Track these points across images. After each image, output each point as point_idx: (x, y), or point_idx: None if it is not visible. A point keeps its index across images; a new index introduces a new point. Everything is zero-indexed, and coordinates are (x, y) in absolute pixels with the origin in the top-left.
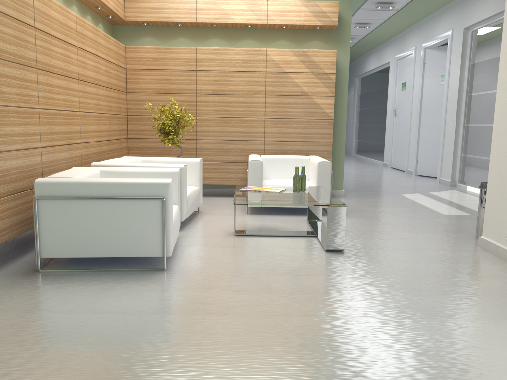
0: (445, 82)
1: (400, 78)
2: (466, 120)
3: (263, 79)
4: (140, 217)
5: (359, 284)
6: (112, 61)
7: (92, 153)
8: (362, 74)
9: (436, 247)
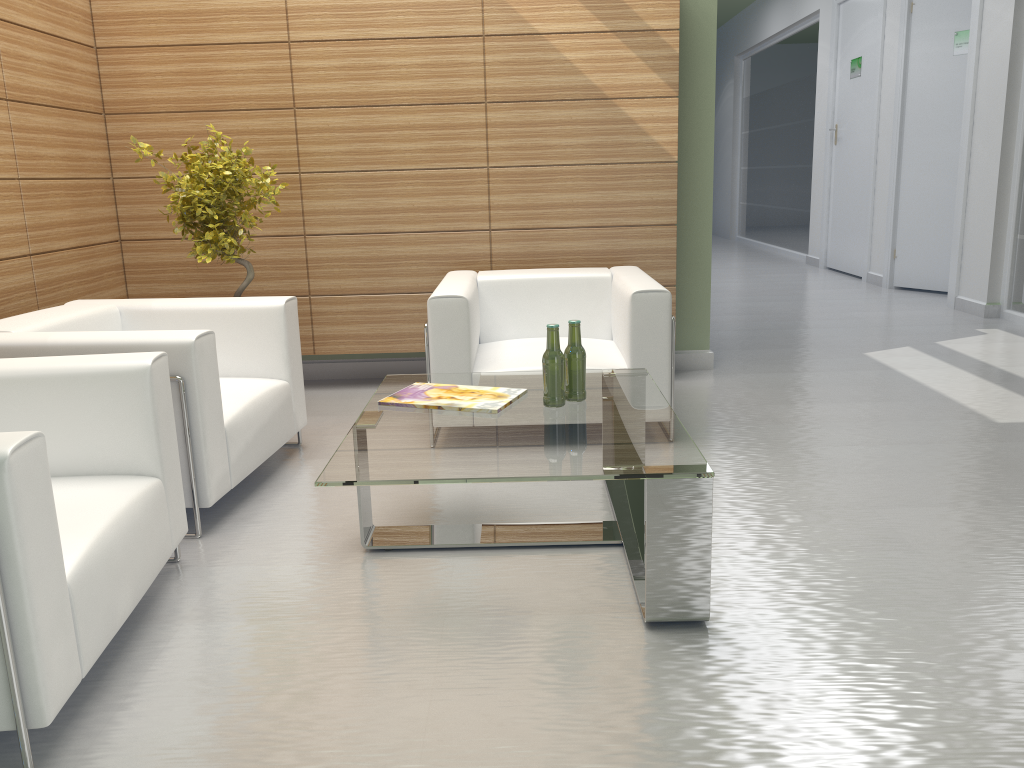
0: (972, 49)
1: (848, 49)
2: None
3: (477, 59)
4: None
5: None
6: (29, 23)
7: None
8: (753, 47)
9: (1018, 580)
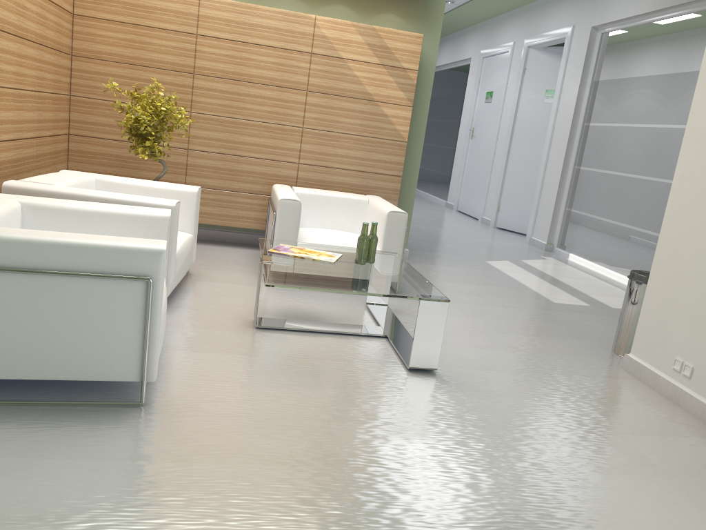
0: (555, 102)
1: (485, 85)
2: (578, 161)
3: (306, 65)
4: (101, 310)
5: (478, 446)
6: None
7: (5, 160)
8: None
9: (566, 367)
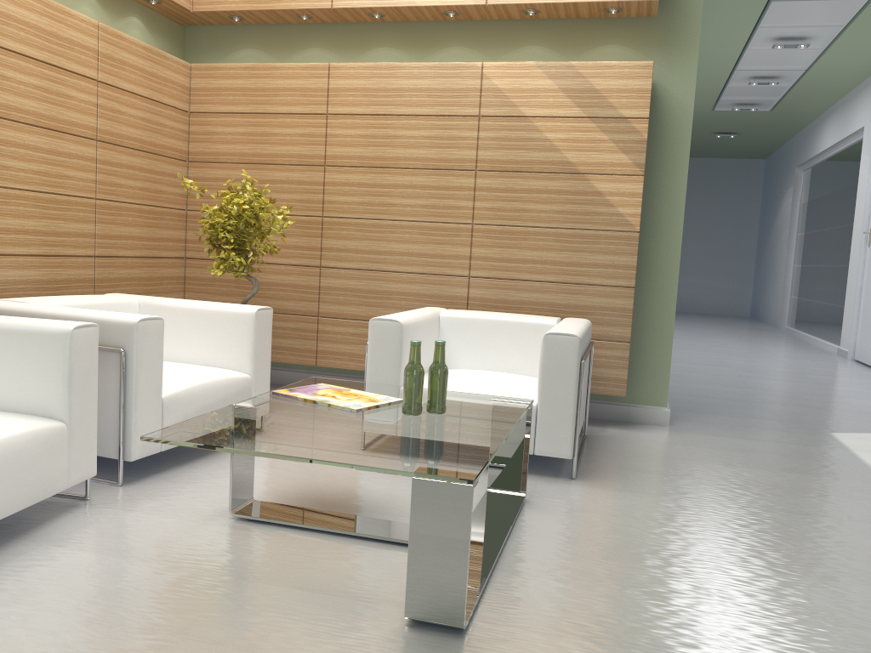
0: None
1: None
2: None
3: (472, 134)
4: None
5: None
6: (130, 88)
7: (16, 280)
8: (811, 160)
9: None
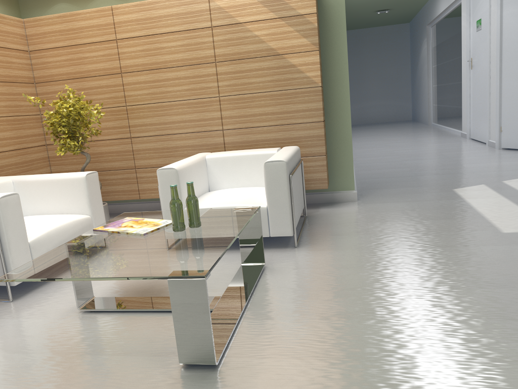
0: None
1: (475, 15)
2: None
3: (209, 39)
4: None
5: None
6: None
7: None
8: (434, 20)
9: (434, 344)
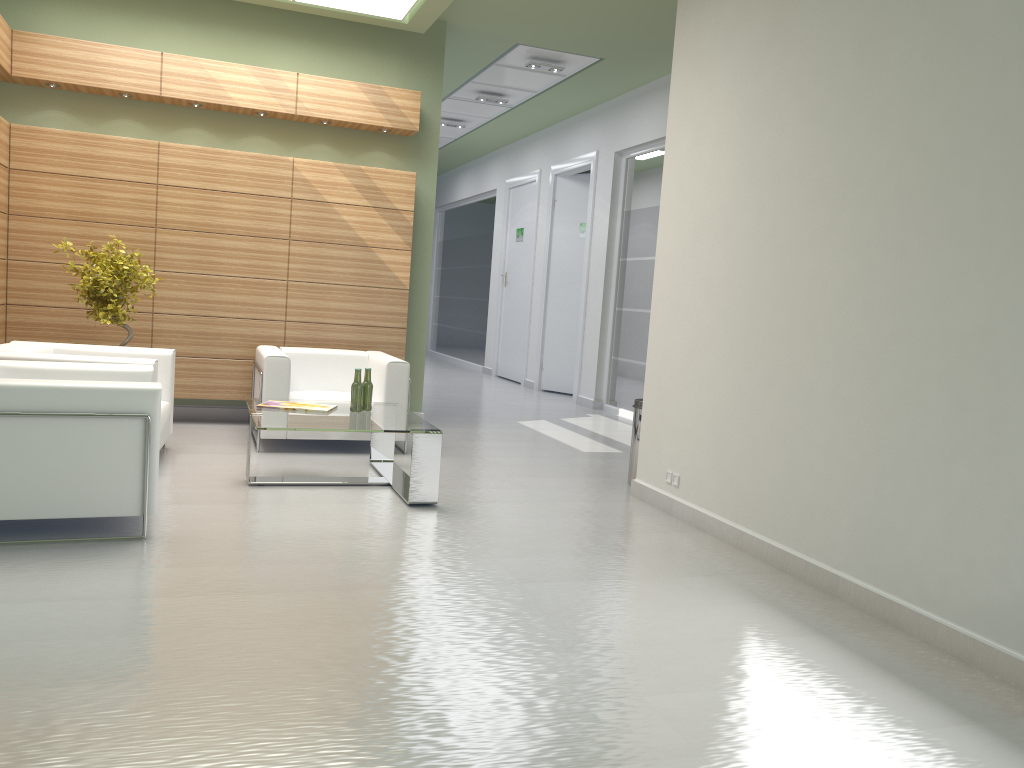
0: (587, 237)
1: (515, 221)
2: (618, 302)
3: (286, 212)
4: (103, 448)
5: (466, 546)
6: None
7: None
8: (447, 204)
9: (573, 496)
